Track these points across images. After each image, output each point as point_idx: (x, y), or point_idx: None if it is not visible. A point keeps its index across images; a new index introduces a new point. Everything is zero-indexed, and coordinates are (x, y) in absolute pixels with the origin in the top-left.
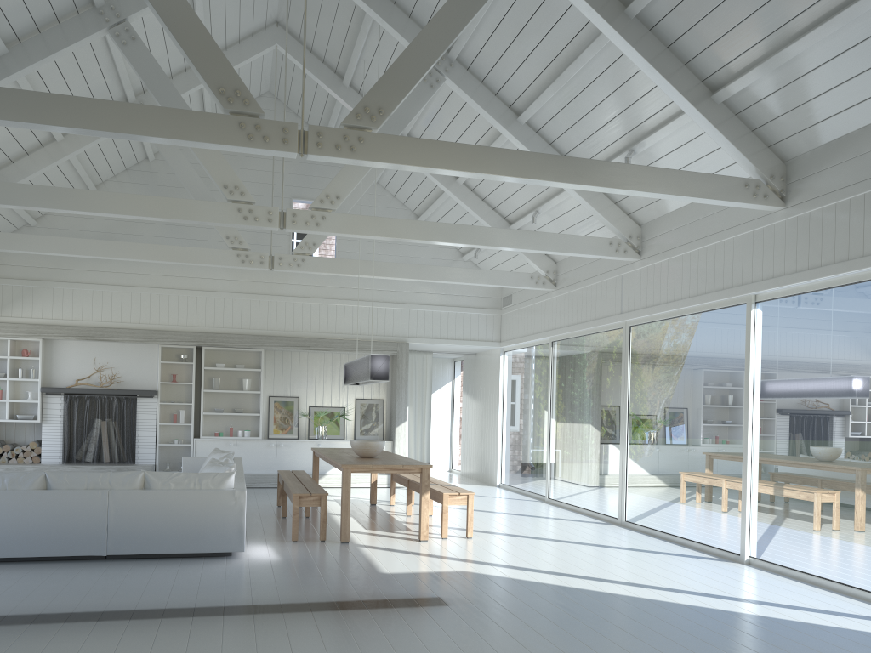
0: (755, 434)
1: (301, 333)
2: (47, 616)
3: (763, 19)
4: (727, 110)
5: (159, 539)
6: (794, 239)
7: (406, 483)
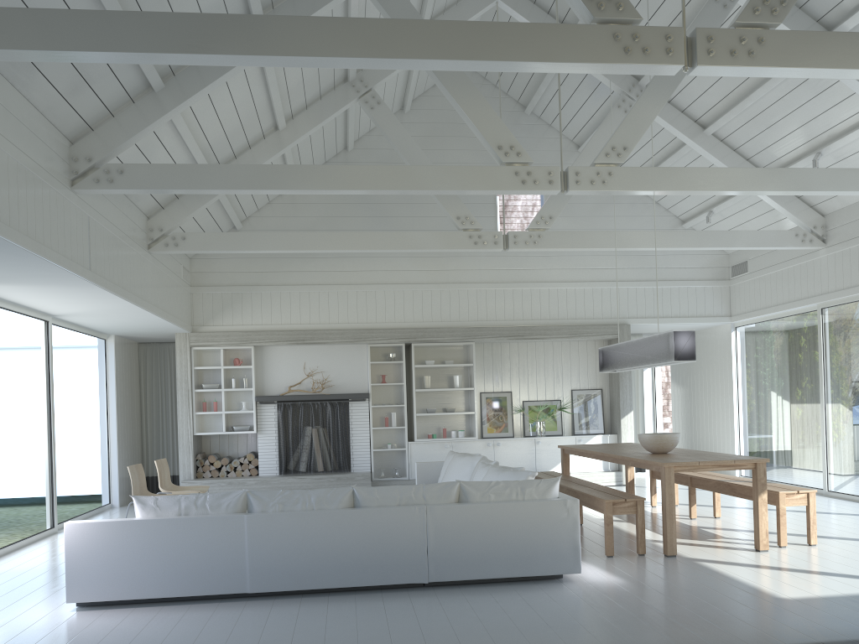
0: None
1: (513, 322)
2: None
3: None
4: None
5: (485, 561)
6: None
7: (684, 481)
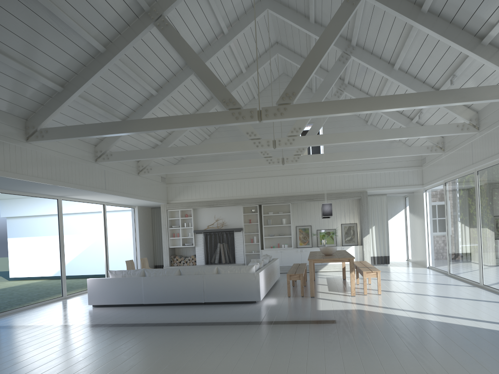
0: None
1: (308, 193)
2: (171, 323)
3: (491, 1)
4: (493, 48)
5: (224, 295)
6: None
7: (355, 267)
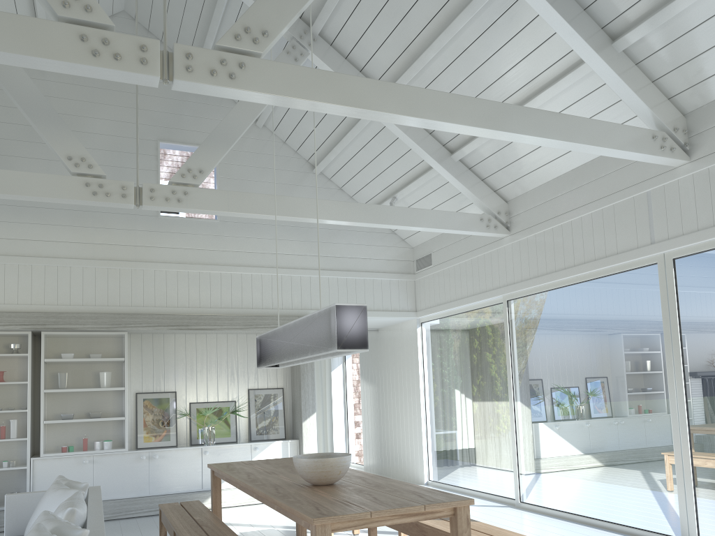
0: None
1: (177, 309)
2: None
3: None
4: None
5: None
6: None
7: None
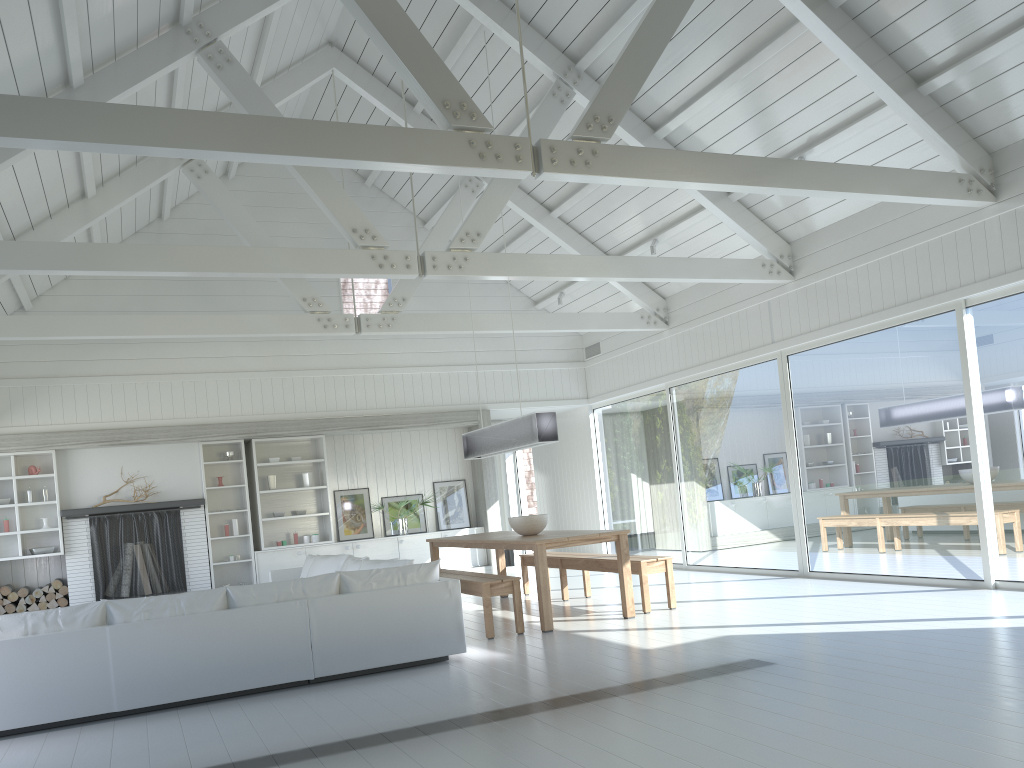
0: (985, 448)
1: (366, 411)
2: (359, 741)
3: None
4: (933, 103)
5: (371, 650)
6: (1013, 234)
7: (555, 563)
